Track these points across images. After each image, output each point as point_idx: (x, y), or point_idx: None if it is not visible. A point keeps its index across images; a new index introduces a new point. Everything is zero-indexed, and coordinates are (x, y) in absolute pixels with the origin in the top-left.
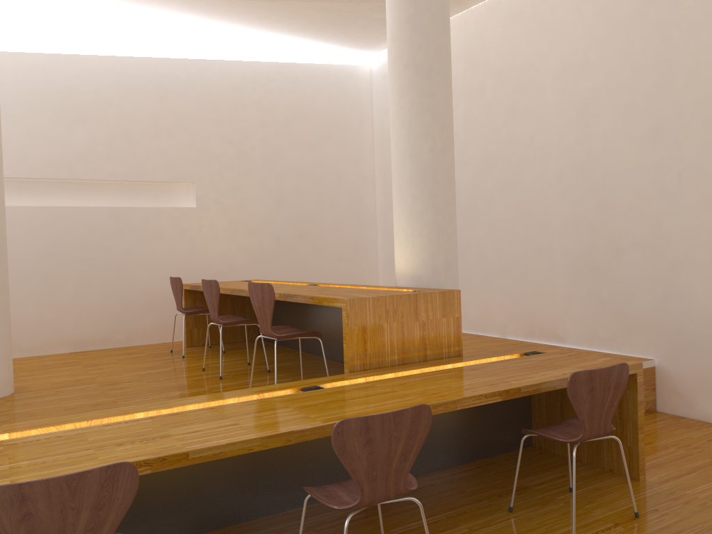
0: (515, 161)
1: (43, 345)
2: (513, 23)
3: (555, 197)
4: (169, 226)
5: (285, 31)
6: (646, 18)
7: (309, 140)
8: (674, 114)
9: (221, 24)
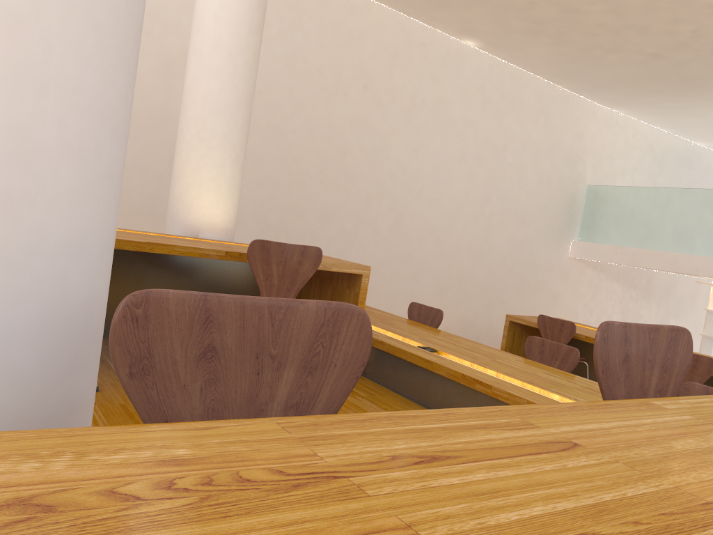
0: None
1: None
2: None
3: None
4: None
5: None
6: None
7: None
8: None
9: None
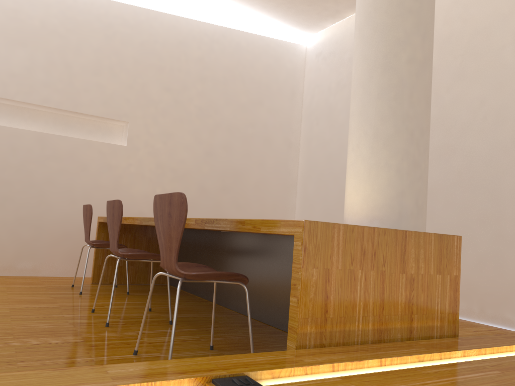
0: (459, 126)
1: None
2: None
3: (510, 163)
4: (96, 160)
5: None
6: None
7: (244, 101)
8: None
9: None
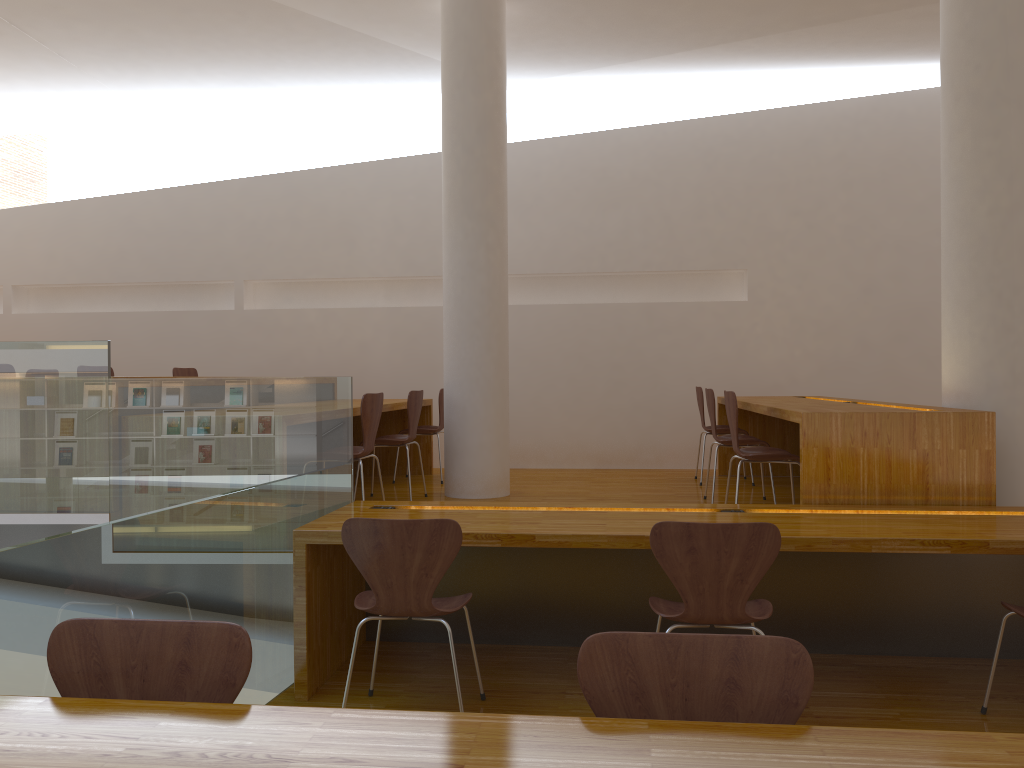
0: None
1: (567, 458)
2: None
3: None
4: (712, 325)
5: (877, 53)
6: None
7: (920, 199)
8: None
9: (785, 61)
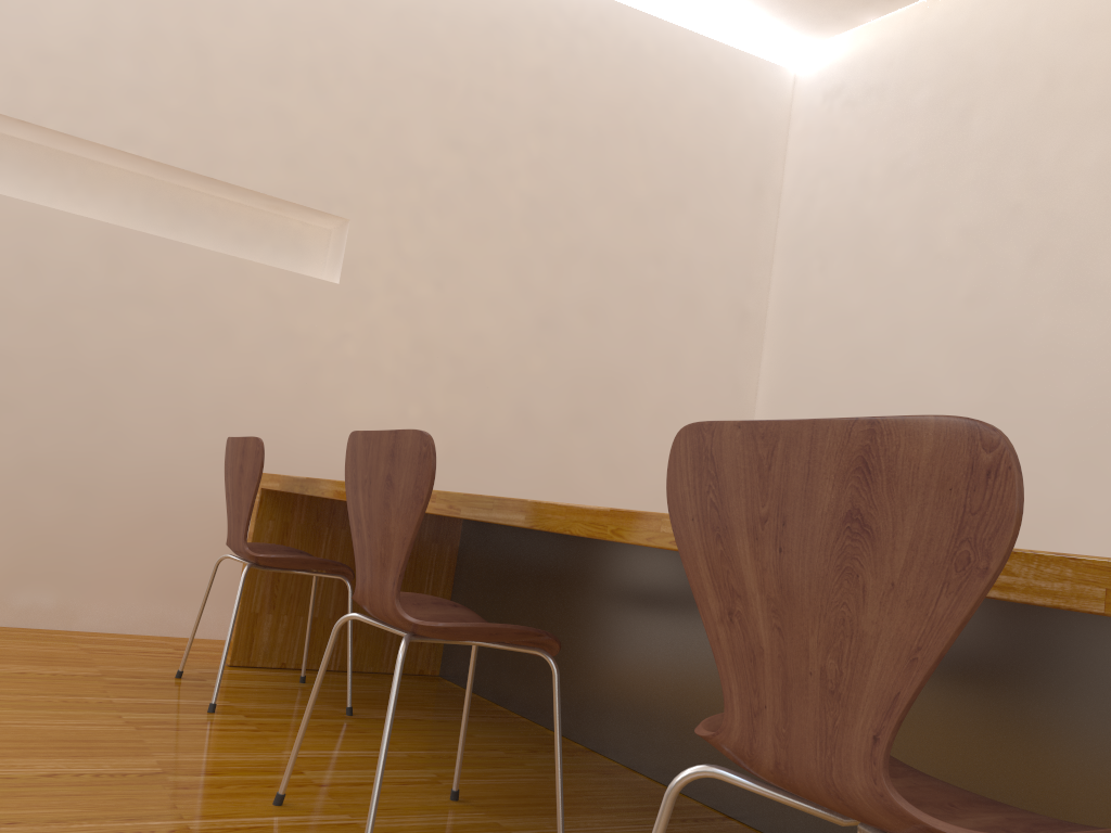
0: None
1: None
2: None
3: None
4: (256, 315)
5: None
6: None
7: (641, 195)
8: None
9: None
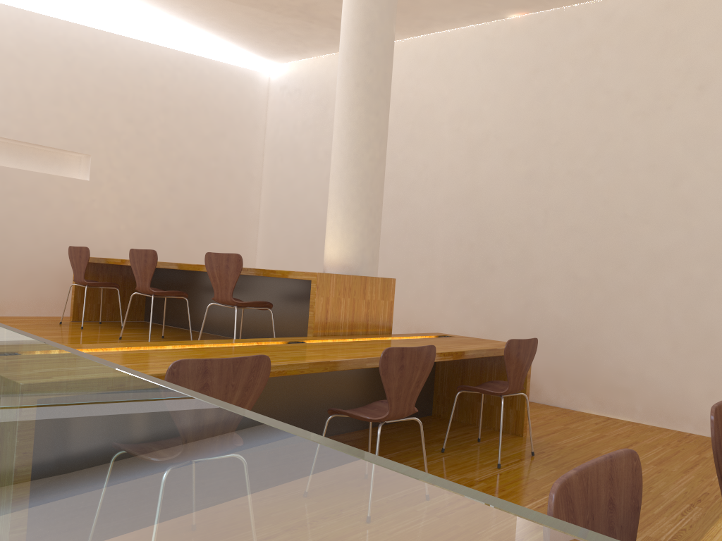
0: (408, 183)
1: None
2: (418, 66)
3: (442, 218)
4: (59, 195)
5: (202, 25)
6: (531, 85)
7: (207, 133)
8: (546, 163)
9: (141, 4)
